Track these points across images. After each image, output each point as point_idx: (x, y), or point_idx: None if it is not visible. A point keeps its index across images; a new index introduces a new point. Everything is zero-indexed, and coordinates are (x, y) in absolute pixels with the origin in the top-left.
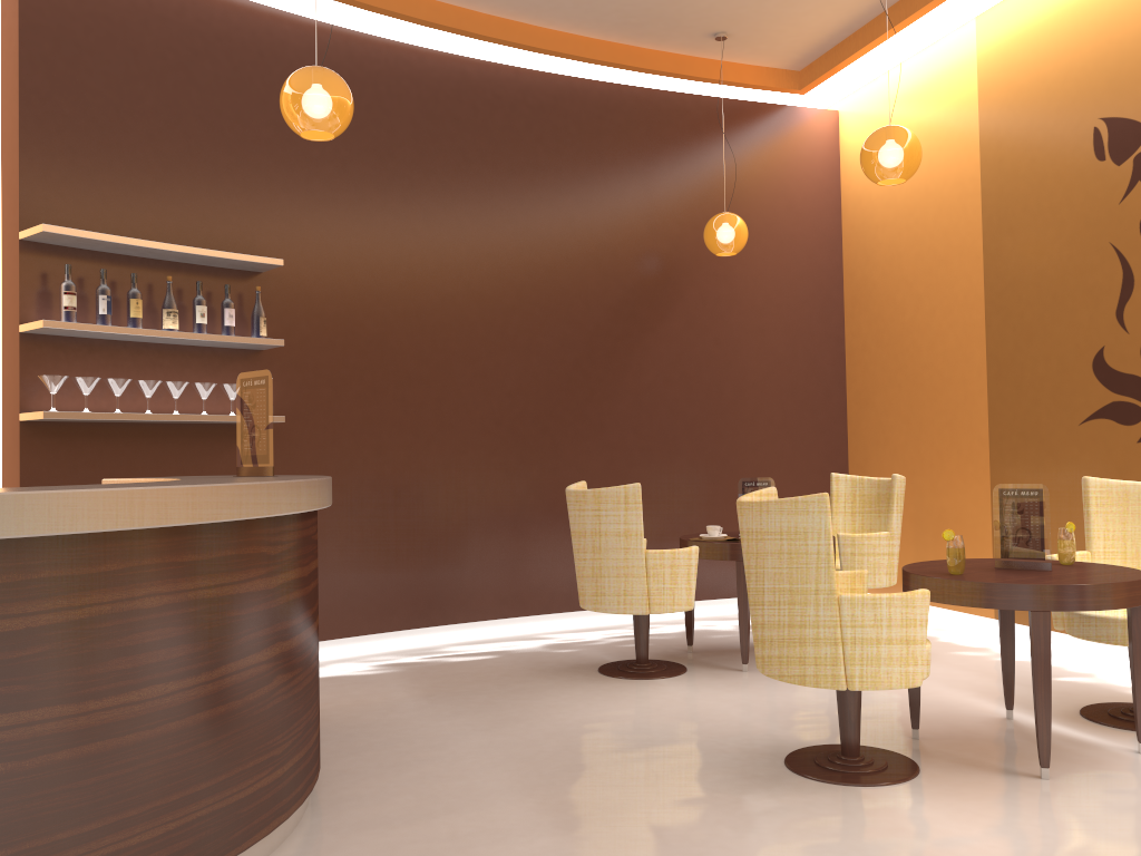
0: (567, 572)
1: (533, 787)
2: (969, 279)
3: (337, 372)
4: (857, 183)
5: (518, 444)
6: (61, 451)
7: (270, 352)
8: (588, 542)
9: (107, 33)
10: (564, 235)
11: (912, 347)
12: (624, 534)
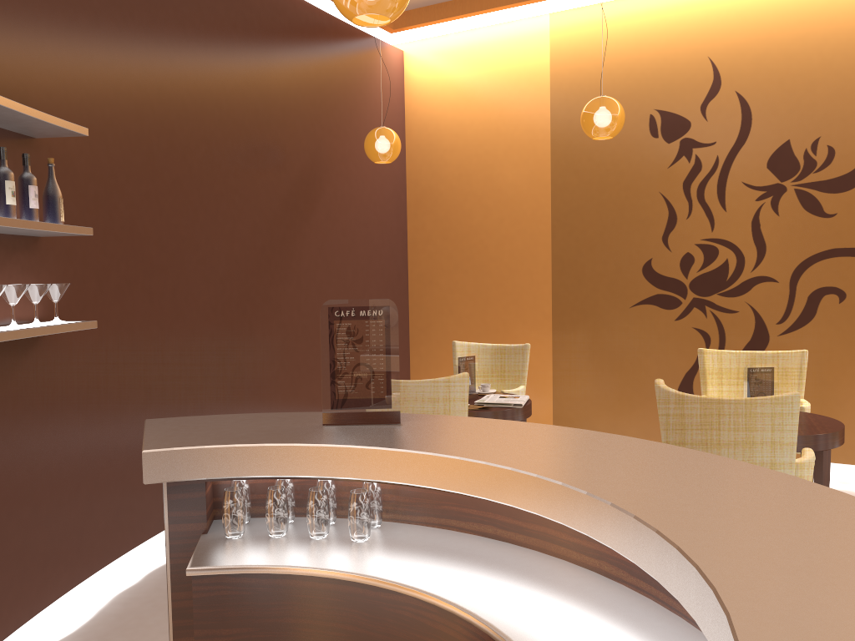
0: None
1: None
2: (538, 201)
3: (100, 262)
4: (424, 112)
5: (228, 328)
6: None
7: (46, 240)
8: None
9: None
10: (253, 126)
11: (479, 244)
12: None
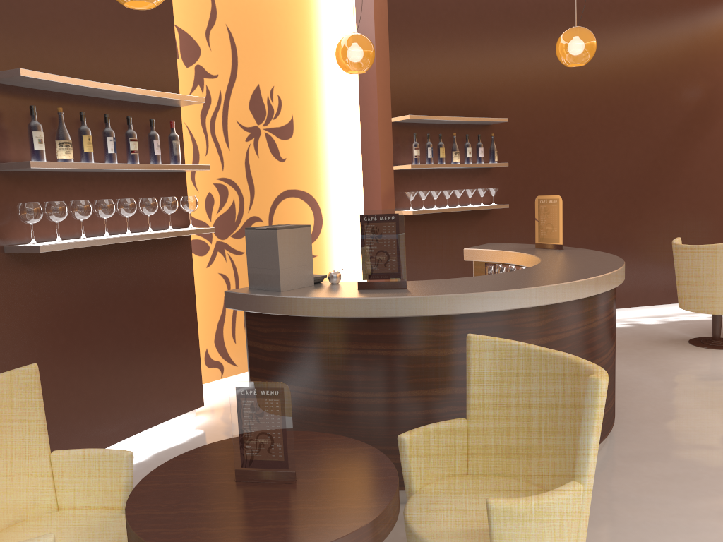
0: (644, 284)
1: (712, 407)
2: None
3: (526, 177)
4: None
5: (619, 211)
6: (410, 228)
7: (494, 168)
8: (692, 274)
9: (422, 2)
10: (649, 84)
11: None
12: (718, 271)
